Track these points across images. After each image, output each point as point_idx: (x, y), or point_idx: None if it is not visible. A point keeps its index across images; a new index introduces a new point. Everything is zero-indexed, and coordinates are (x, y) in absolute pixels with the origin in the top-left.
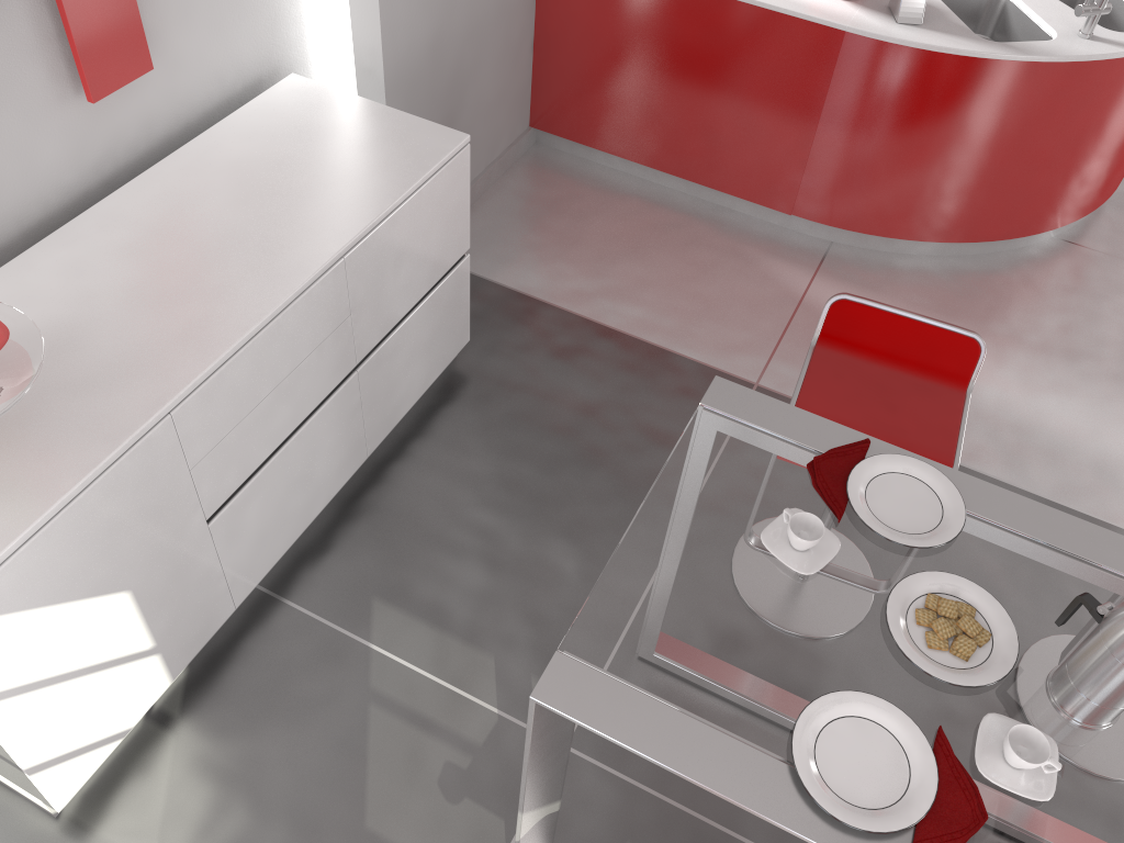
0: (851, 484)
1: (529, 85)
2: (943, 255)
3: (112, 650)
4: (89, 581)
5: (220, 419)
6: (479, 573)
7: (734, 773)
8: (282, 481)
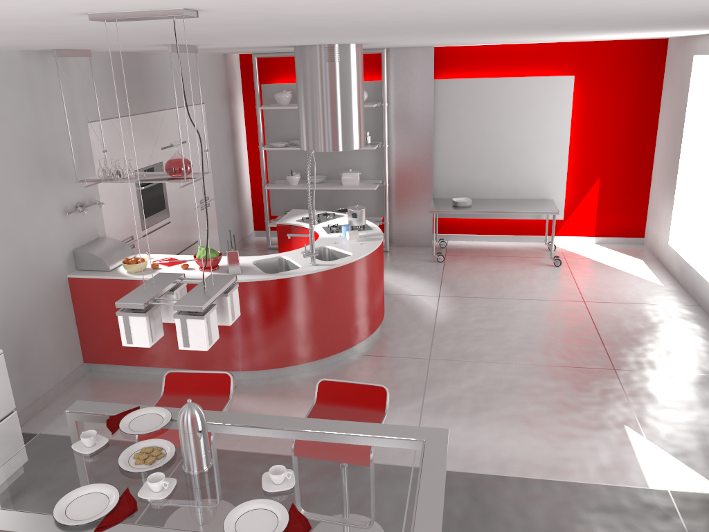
0: (122, 420)
1: (78, 341)
2: (296, 372)
3: None
4: None
5: None
6: None
7: (26, 523)
8: None
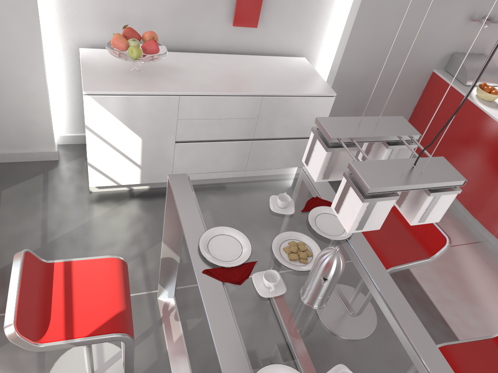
0: (318, 207)
1: None
2: None
3: (128, 152)
4: (132, 123)
5: (194, 112)
6: None
7: (190, 222)
8: (207, 153)
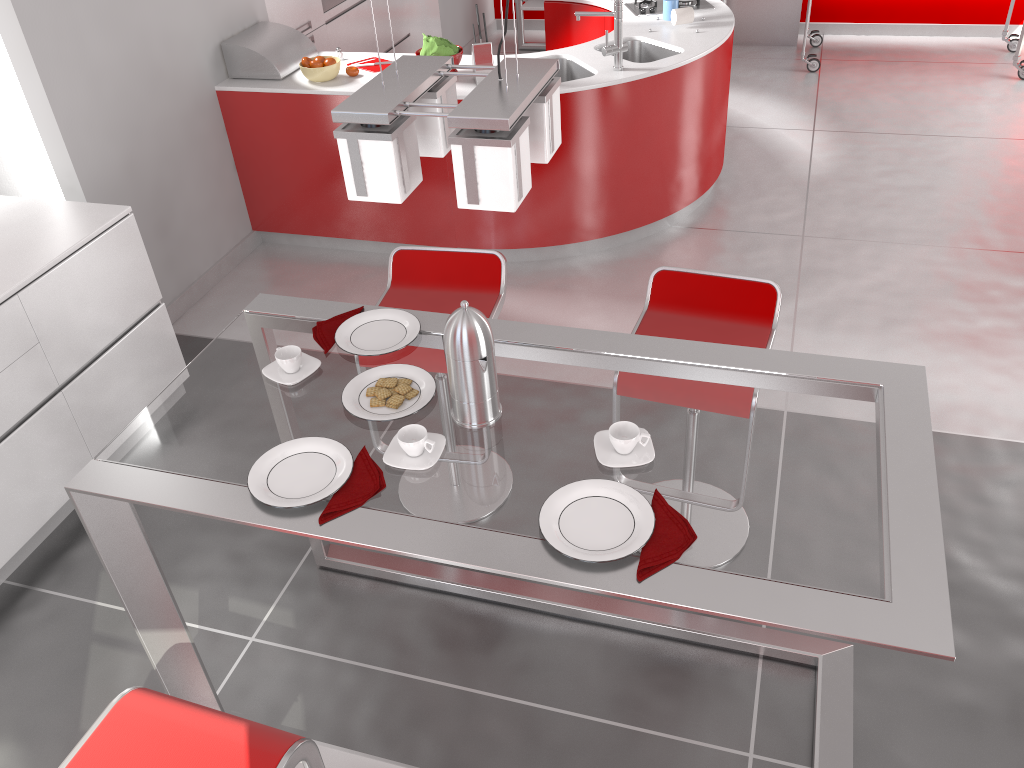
0: (339, 331)
1: (242, 197)
2: (583, 254)
3: None
4: None
5: None
6: (191, 536)
7: (206, 498)
8: (0, 480)
